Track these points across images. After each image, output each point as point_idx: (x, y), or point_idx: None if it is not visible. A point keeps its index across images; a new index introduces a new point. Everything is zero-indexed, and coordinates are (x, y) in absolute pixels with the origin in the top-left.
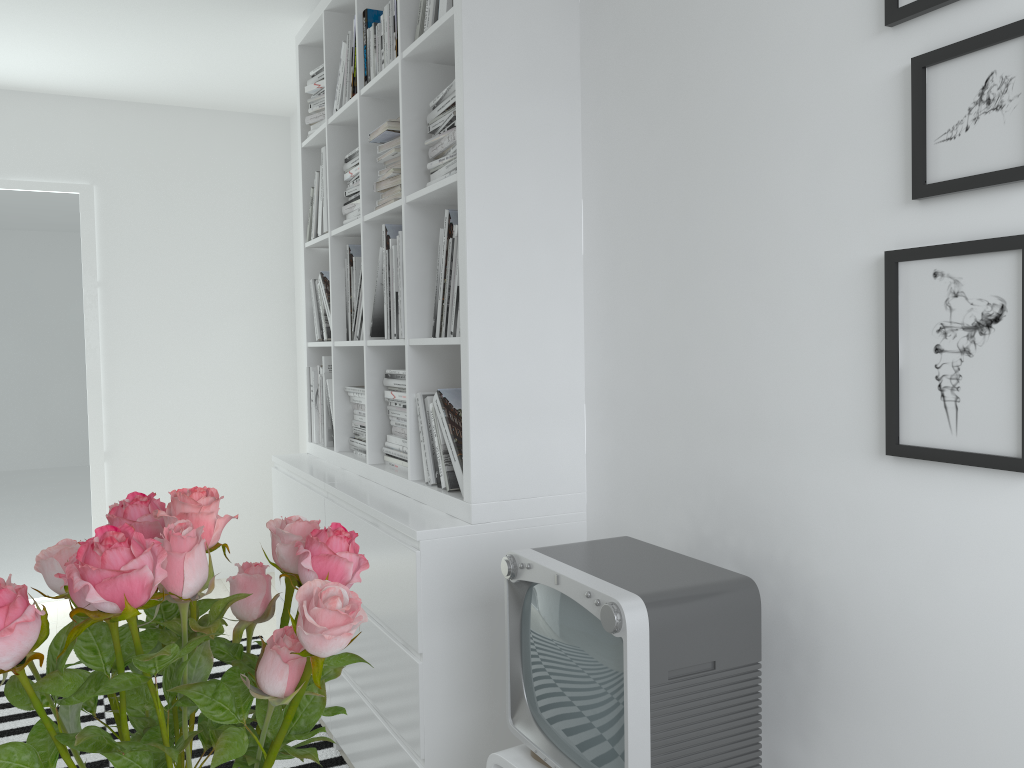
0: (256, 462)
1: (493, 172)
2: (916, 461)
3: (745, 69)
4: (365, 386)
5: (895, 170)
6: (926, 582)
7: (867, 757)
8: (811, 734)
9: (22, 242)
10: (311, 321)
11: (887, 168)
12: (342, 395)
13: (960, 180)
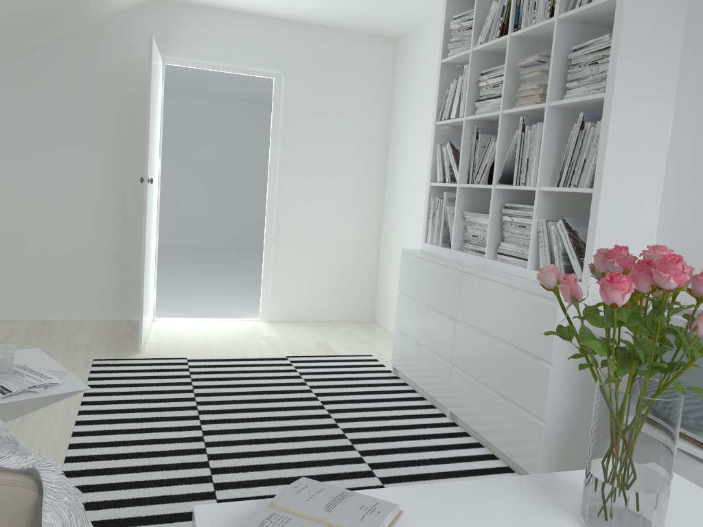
0: (355, 253)
1: (627, 94)
2: None
3: None
4: (490, 212)
5: None
6: None
7: None
8: None
9: (179, 102)
10: (433, 170)
11: None
12: (459, 216)
13: None
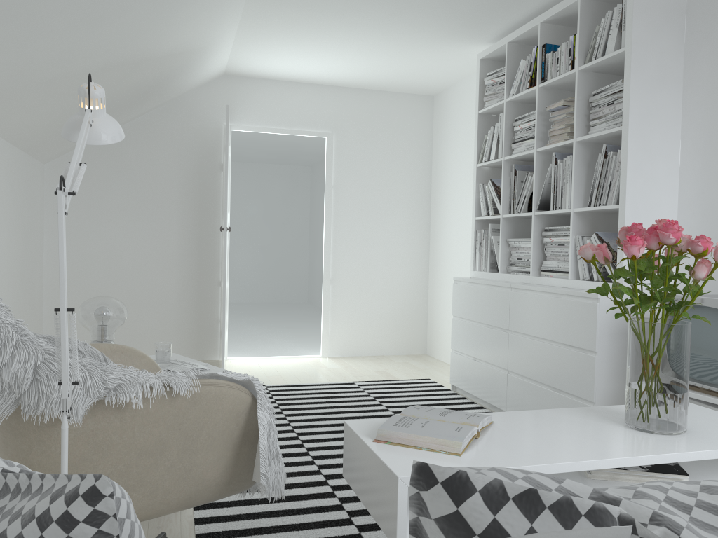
0: (405, 291)
1: (640, 126)
2: None
3: None
4: (532, 235)
5: None
6: None
7: None
8: None
9: None
10: (477, 206)
11: None
12: (504, 243)
13: None
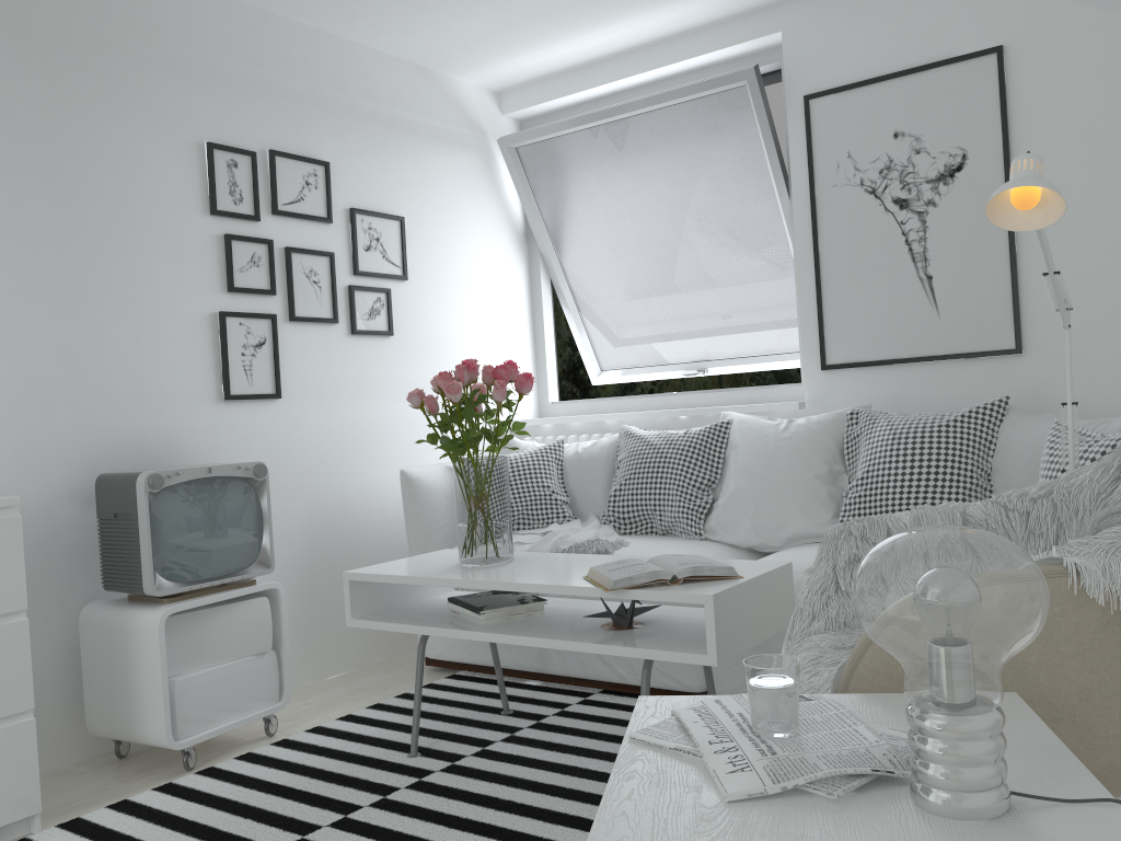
0: None
1: None
2: (235, 401)
3: (121, 193)
4: None
5: (216, 277)
6: (242, 452)
7: None
8: None
9: None
10: None
11: (213, 275)
12: None
13: (249, 289)
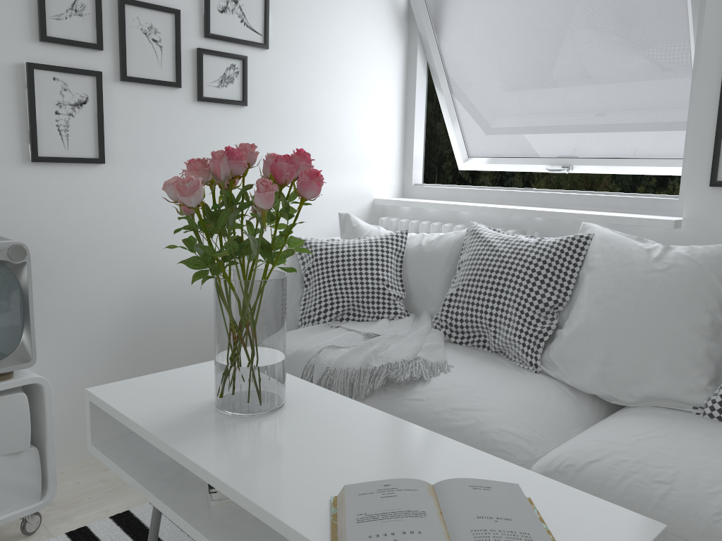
0: None
1: None
2: (45, 164)
3: None
4: None
5: (24, 22)
6: (54, 218)
7: None
8: None
9: None
10: None
11: (19, 20)
12: None
13: (67, 40)
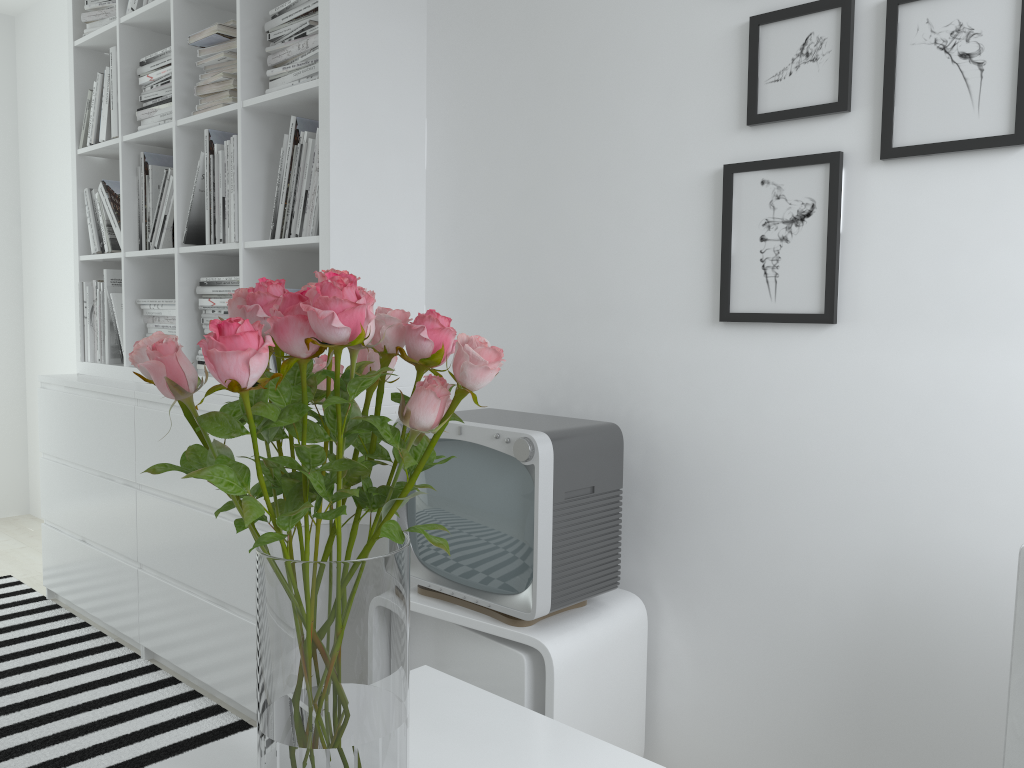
0: None
1: (354, 82)
2: (742, 325)
3: (601, 13)
4: (176, 294)
5: (732, 103)
6: (747, 415)
7: (695, 557)
8: (647, 551)
9: None
10: (84, 234)
11: (725, 101)
12: (133, 308)
13: (785, 112)
